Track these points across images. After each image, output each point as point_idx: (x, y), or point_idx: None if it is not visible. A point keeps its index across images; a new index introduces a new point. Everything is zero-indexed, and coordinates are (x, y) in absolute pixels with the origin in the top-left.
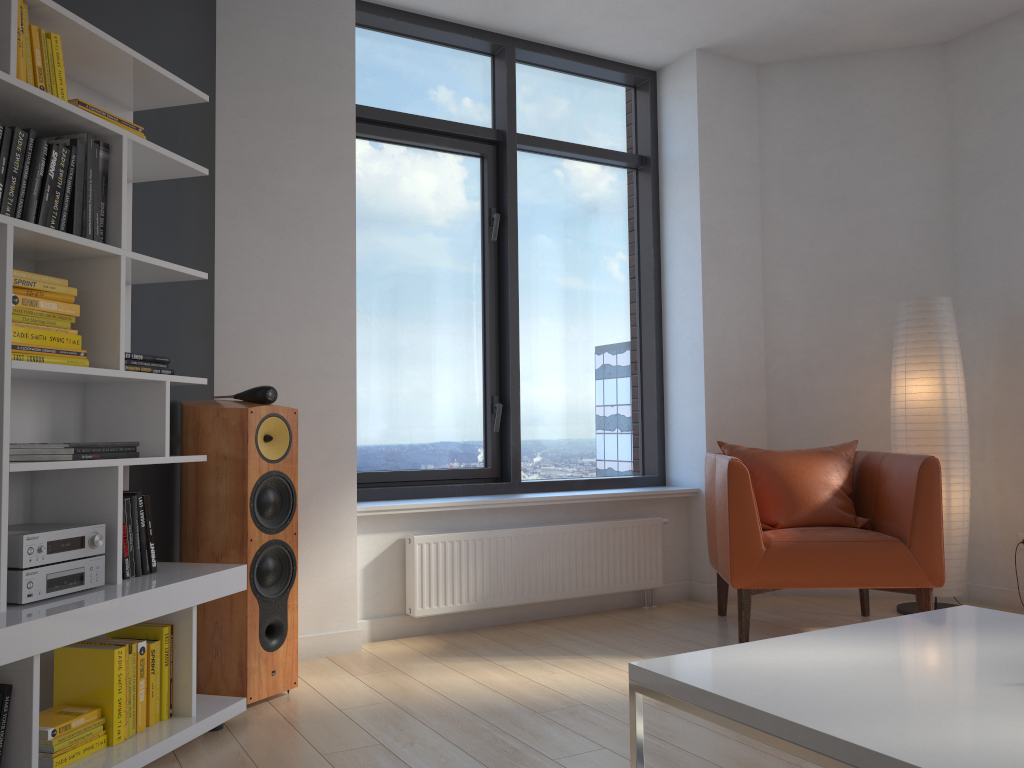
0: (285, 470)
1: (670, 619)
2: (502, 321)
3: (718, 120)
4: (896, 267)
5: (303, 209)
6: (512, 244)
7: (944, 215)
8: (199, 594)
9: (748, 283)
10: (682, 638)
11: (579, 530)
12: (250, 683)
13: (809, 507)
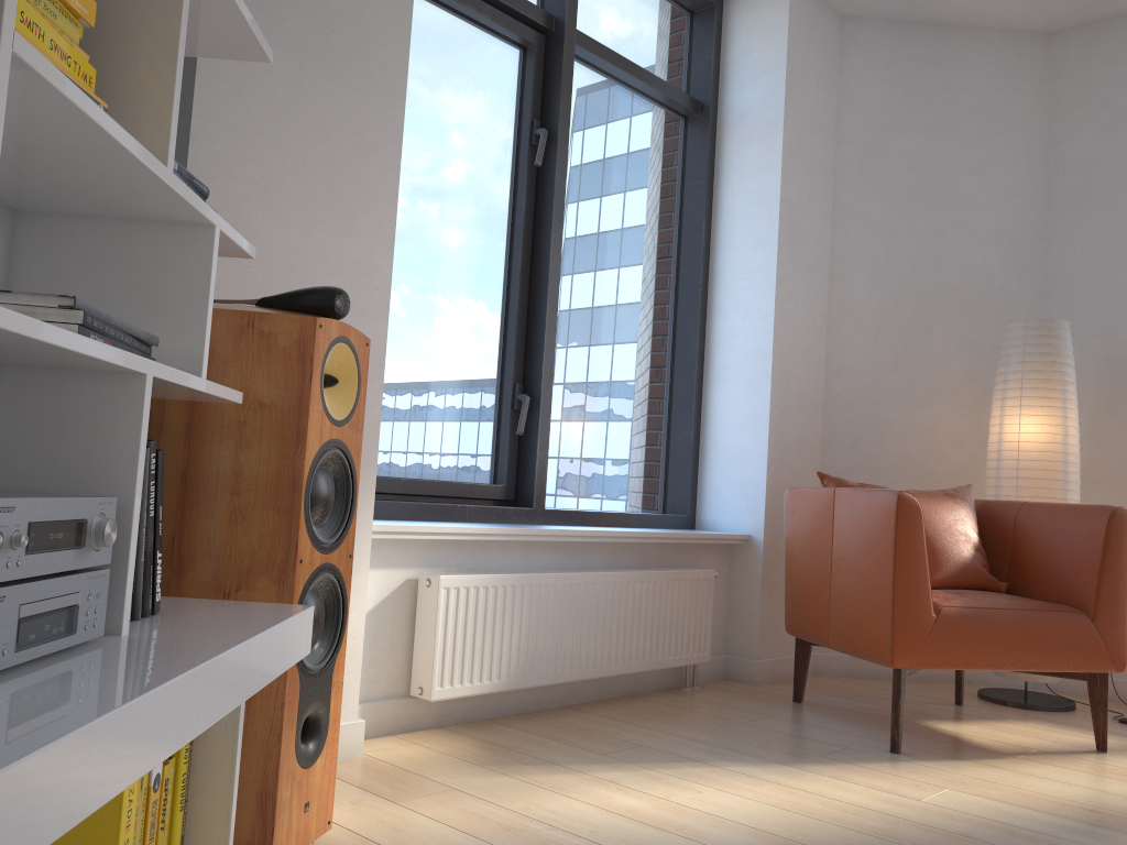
0: (348, 442)
1: (741, 706)
2: (534, 281)
3: (804, 70)
4: (981, 285)
5: (337, 31)
6: (560, 175)
7: (1037, 232)
8: (272, 662)
9: (816, 281)
10: (795, 735)
11: (631, 580)
12: (277, 830)
13: (954, 564)
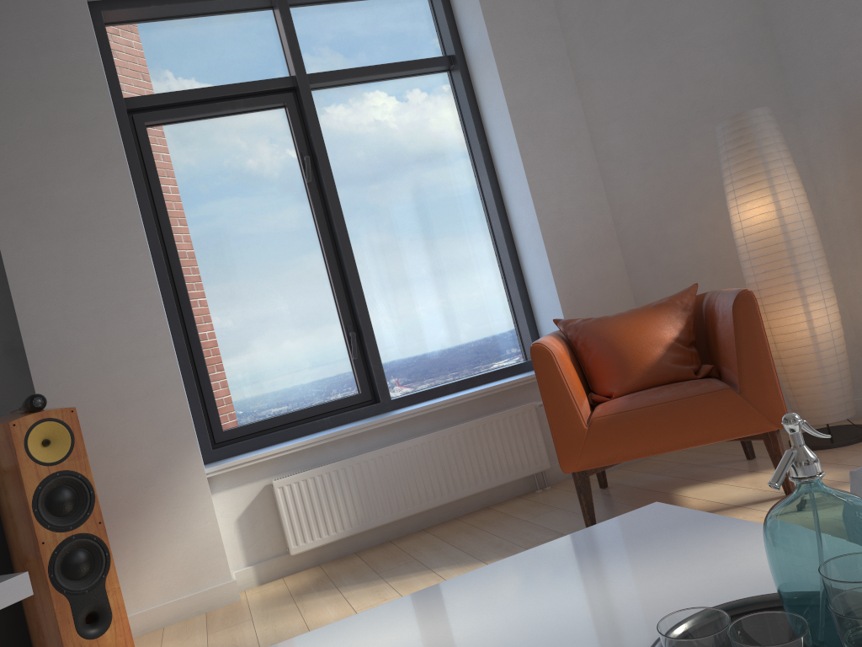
0: (72, 467)
1: (550, 502)
2: (339, 254)
3: None
4: (720, 89)
5: (83, 211)
6: (328, 180)
7: (758, 19)
8: None
9: (576, 149)
10: (543, 527)
11: (446, 435)
12: None
13: (641, 369)
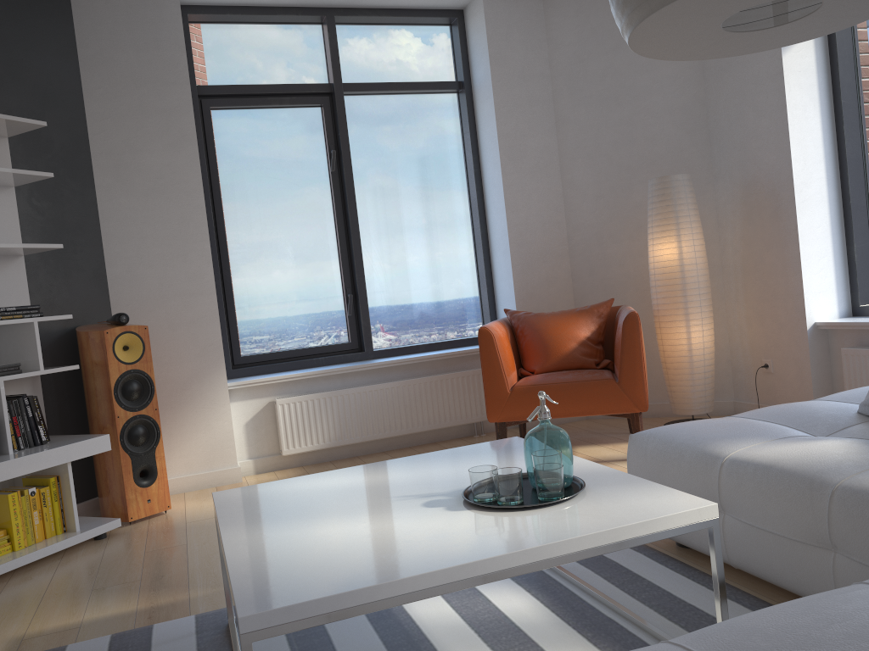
0: (142, 368)
1: None
2: (348, 231)
3: (508, 45)
4: (663, 148)
5: (160, 177)
6: (347, 172)
7: (699, 99)
8: (66, 456)
9: (546, 176)
10: None
11: (411, 384)
12: (130, 508)
13: (557, 356)
